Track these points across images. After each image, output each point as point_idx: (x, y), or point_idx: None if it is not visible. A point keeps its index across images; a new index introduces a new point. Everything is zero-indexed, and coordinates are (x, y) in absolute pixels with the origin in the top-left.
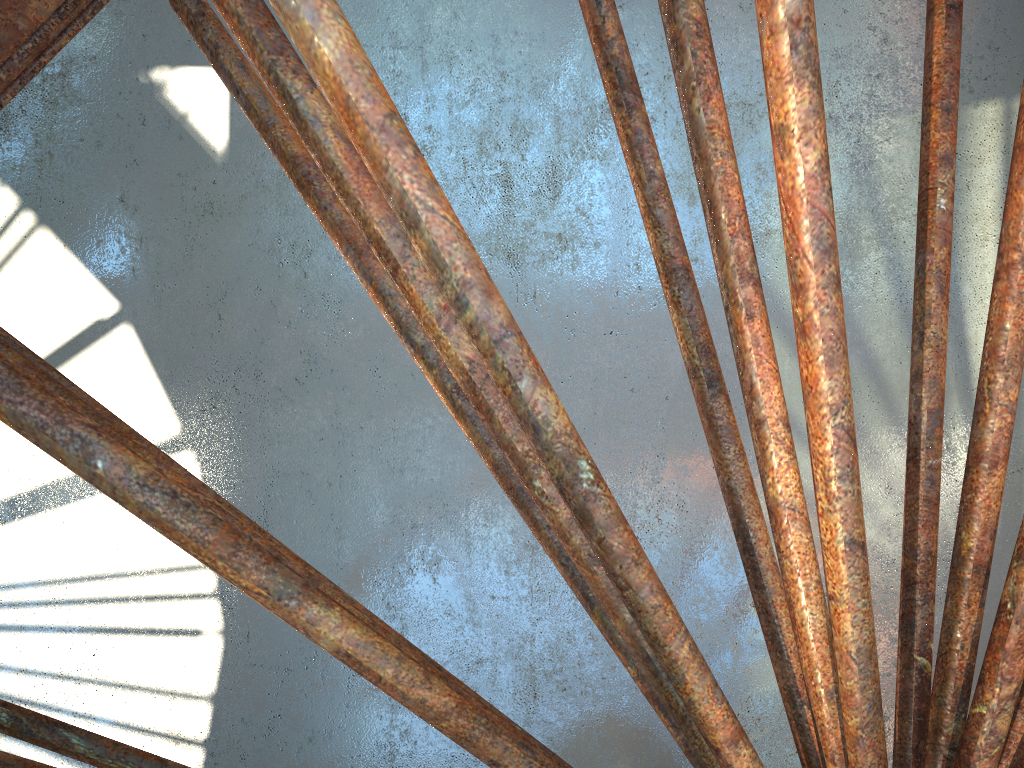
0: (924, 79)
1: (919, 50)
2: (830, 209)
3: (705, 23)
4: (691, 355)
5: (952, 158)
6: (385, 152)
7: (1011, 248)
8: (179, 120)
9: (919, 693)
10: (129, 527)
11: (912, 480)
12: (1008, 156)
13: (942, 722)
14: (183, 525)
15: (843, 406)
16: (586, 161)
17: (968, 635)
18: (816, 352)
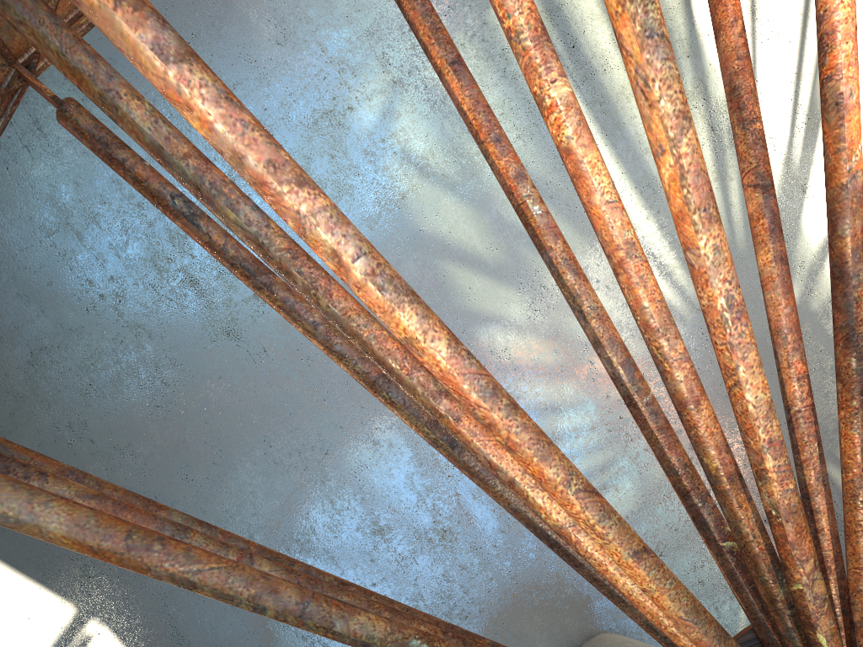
0: (466, 124)
1: None
2: (477, 365)
3: (294, 245)
4: (426, 433)
5: (523, 172)
6: (141, 560)
7: (614, 249)
8: None
9: (740, 568)
10: None
11: (640, 419)
12: None
13: (772, 593)
14: None
15: (571, 477)
16: None
17: (753, 526)
18: (529, 457)
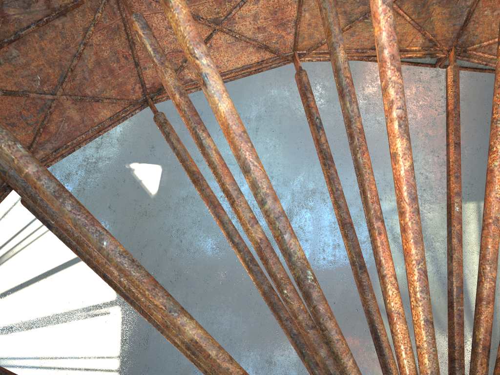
0: (446, 166)
1: (440, 182)
2: (414, 183)
3: (362, 129)
4: (352, 256)
5: (460, 193)
6: (240, 143)
7: (488, 217)
8: (138, 181)
9: None
10: (83, 336)
11: (451, 315)
12: (480, 222)
13: None
14: (134, 273)
15: (421, 261)
16: (303, 209)
17: None
18: (409, 238)
